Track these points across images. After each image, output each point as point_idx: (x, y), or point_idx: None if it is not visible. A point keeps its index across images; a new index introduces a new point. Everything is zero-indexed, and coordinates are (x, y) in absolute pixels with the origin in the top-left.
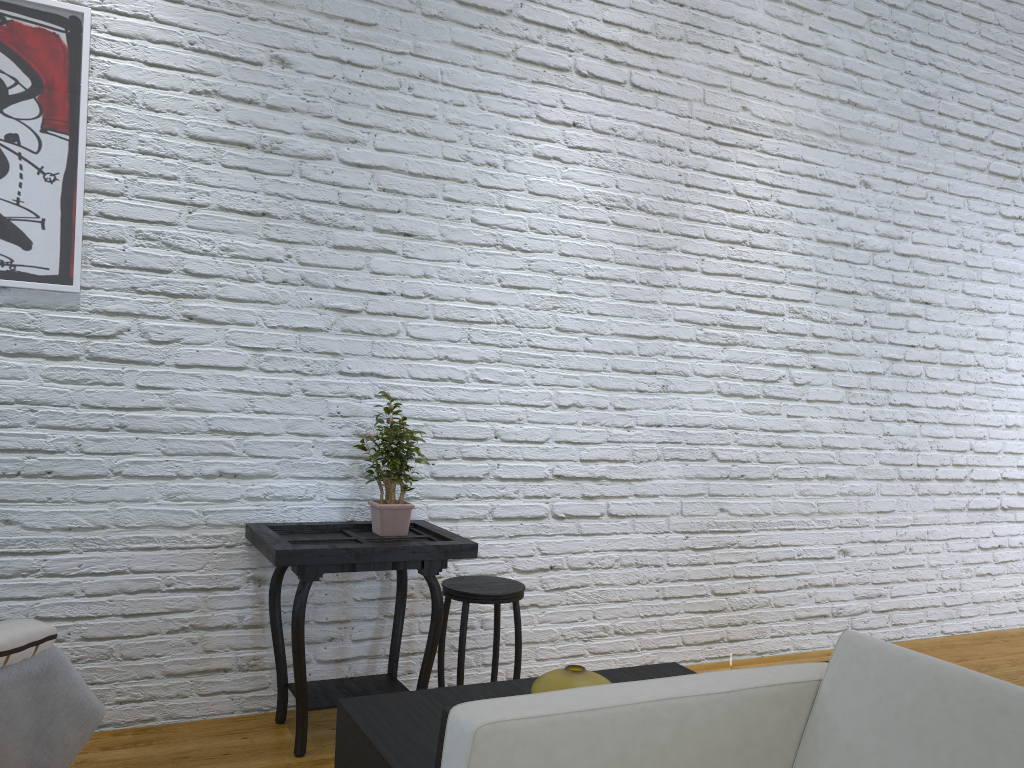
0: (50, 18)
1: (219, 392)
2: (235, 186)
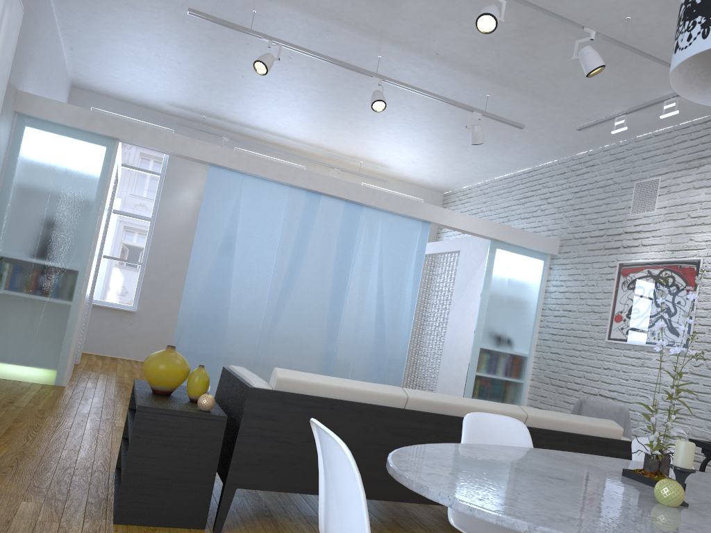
0: (692, 263)
1: None
2: None
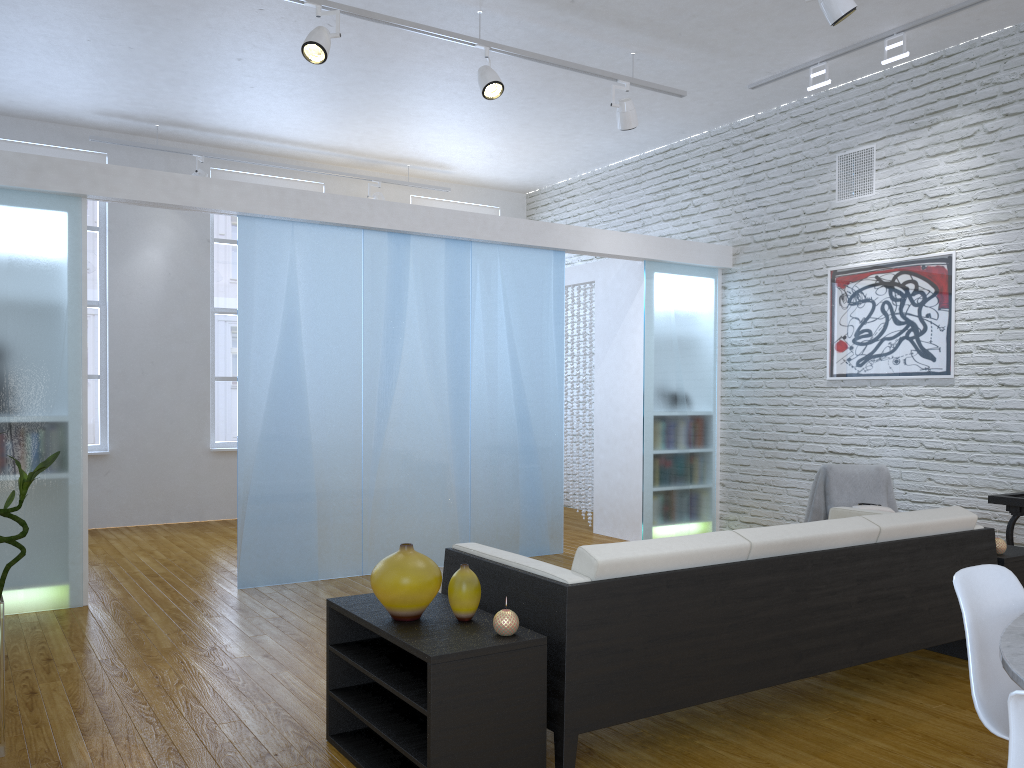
0: (940, 260)
1: (1016, 421)
2: (1021, 315)
